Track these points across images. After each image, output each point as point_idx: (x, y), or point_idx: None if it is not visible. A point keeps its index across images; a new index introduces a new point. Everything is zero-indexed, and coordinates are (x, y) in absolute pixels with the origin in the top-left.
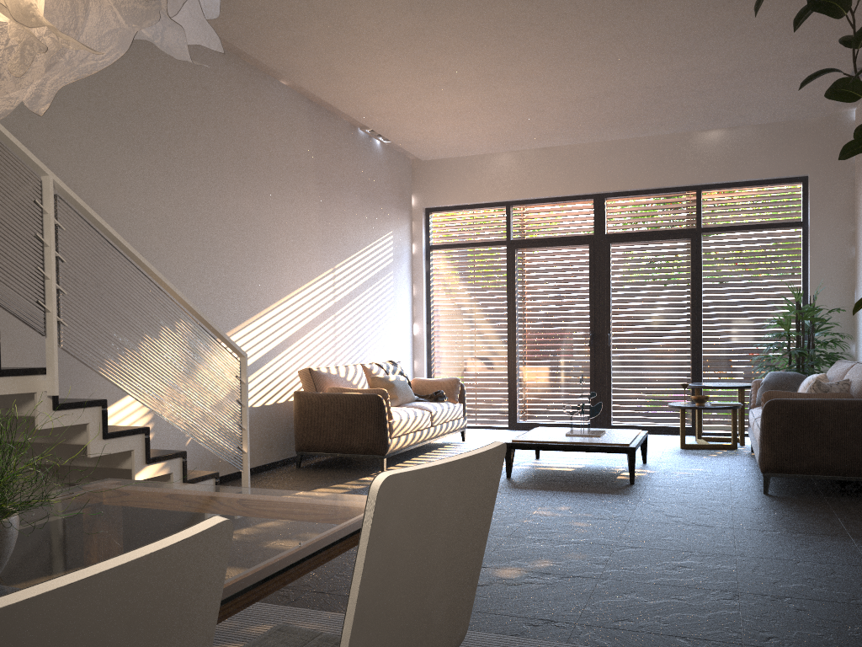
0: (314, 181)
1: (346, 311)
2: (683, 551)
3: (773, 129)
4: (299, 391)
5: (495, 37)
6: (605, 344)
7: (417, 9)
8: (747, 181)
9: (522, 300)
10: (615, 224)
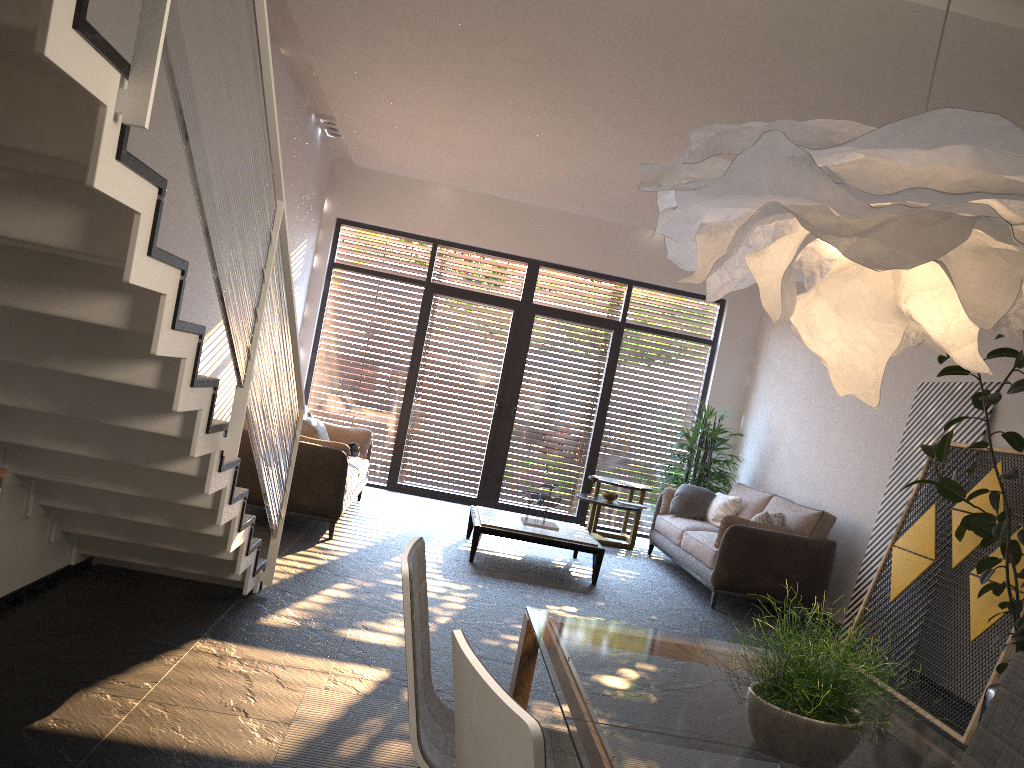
0: None
1: None
2: None
3: None
4: None
5: (570, 110)
6: (509, 418)
7: (528, 66)
8: (674, 289)
9: (429, 350)
10: (543, 295)
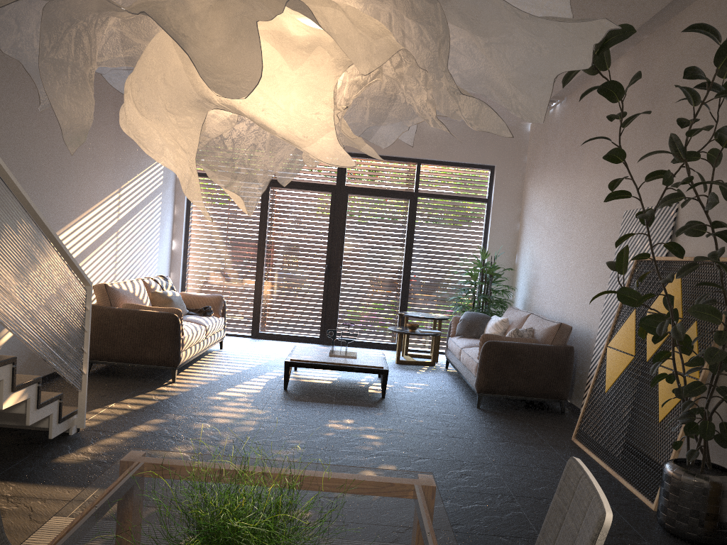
0: (111, 106)
1: (126, 228)
2: (457, 461)
3: None
4: (94, 304)
5: None
6: (337, 275)
7: None
8: (453, 162)
9: (271, 230)
10: (353, 179)
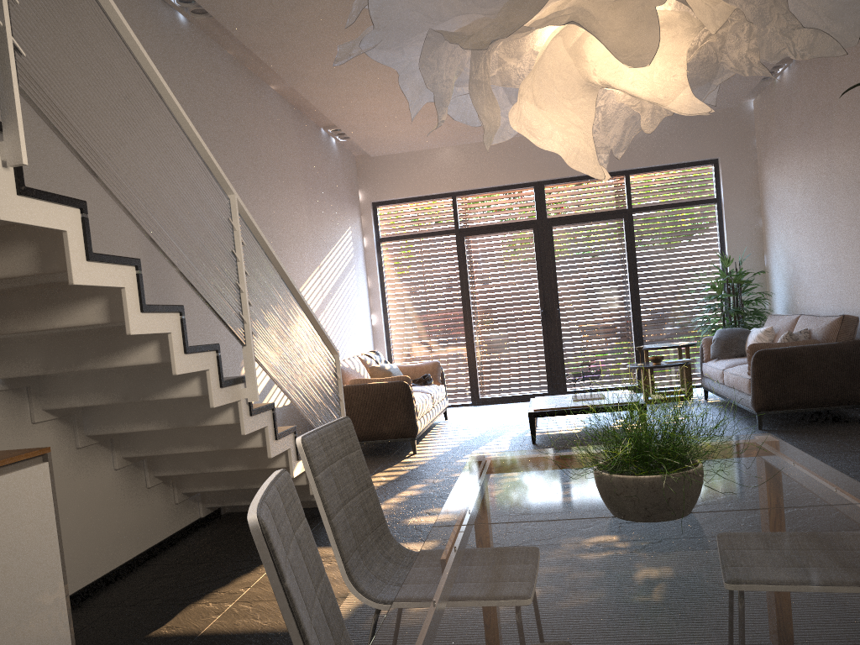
0: (300, 182)
1: (330, 306)
2: None
3: (687, 118)
4: None
5: None
6: (555, 319)
7: None
8: (667, 165)
9: (474, 284)
10: (555, 209)
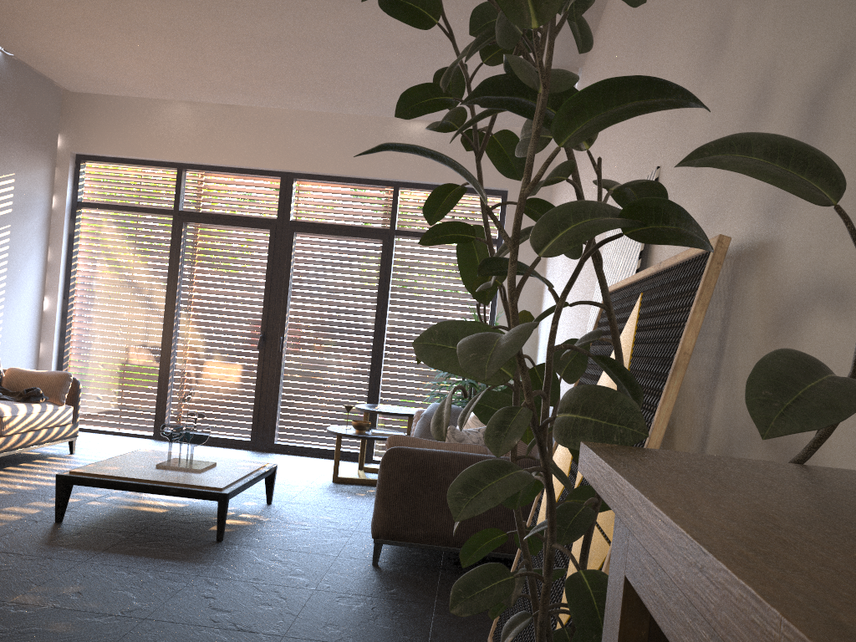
0: None
1: None
2: None
3: None
4: None
5: None
6: (277, 349)
7: None
8: None
9: (186, 284)
10: (303, 211)
